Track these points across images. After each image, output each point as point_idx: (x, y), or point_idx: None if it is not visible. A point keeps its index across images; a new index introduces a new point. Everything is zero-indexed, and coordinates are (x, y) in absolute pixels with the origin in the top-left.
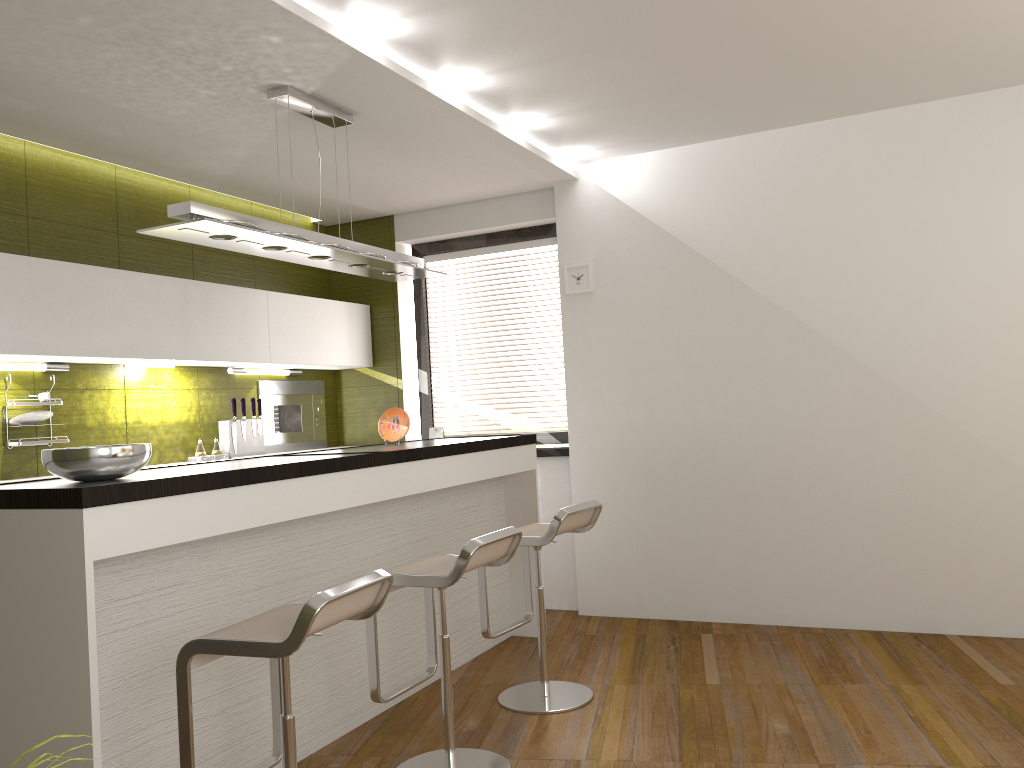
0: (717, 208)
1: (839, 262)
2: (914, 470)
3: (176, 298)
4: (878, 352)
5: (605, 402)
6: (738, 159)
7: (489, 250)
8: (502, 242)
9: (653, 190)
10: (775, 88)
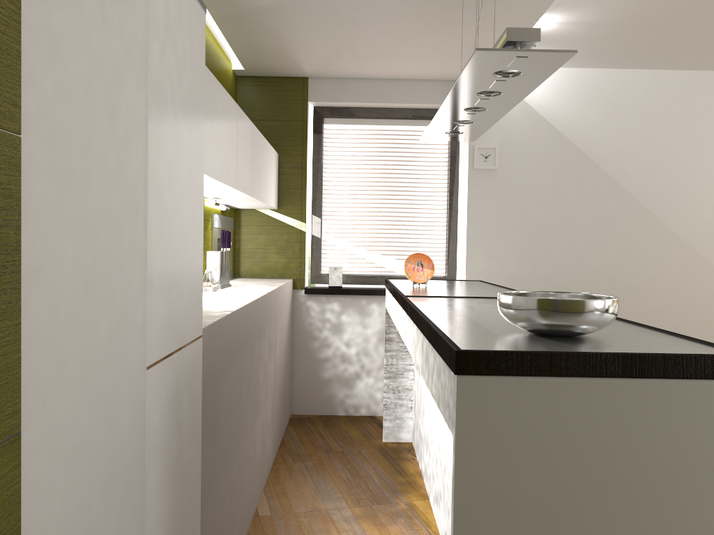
0: (598, 120)
1: (678, 172)
2: (711, 318)
3: (235, 124)
4: (697, 237)
5: (498, 257)
6: (617, 86)
7: (387, 122)
8: (401, 117)
9: (551, 97)
10: (709, 40)
